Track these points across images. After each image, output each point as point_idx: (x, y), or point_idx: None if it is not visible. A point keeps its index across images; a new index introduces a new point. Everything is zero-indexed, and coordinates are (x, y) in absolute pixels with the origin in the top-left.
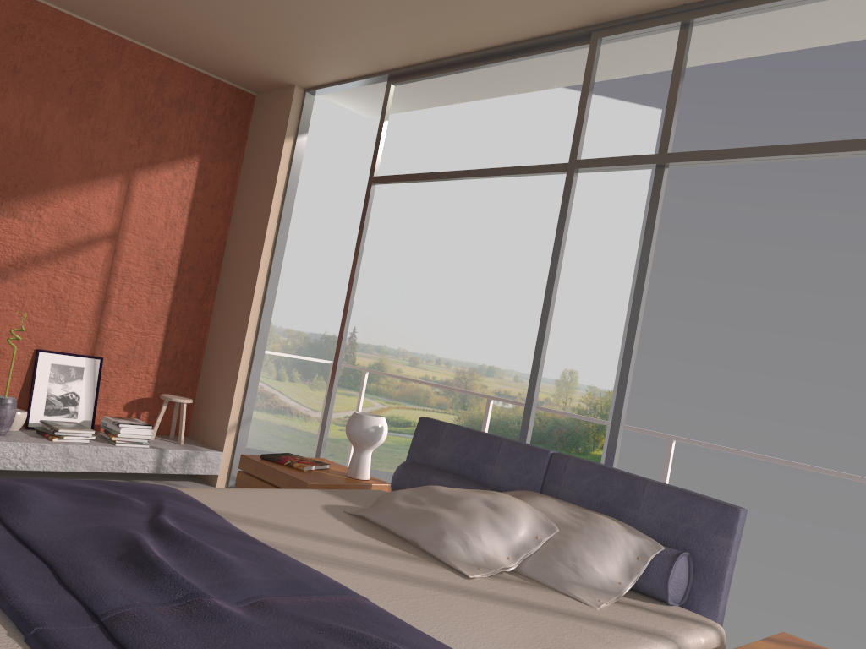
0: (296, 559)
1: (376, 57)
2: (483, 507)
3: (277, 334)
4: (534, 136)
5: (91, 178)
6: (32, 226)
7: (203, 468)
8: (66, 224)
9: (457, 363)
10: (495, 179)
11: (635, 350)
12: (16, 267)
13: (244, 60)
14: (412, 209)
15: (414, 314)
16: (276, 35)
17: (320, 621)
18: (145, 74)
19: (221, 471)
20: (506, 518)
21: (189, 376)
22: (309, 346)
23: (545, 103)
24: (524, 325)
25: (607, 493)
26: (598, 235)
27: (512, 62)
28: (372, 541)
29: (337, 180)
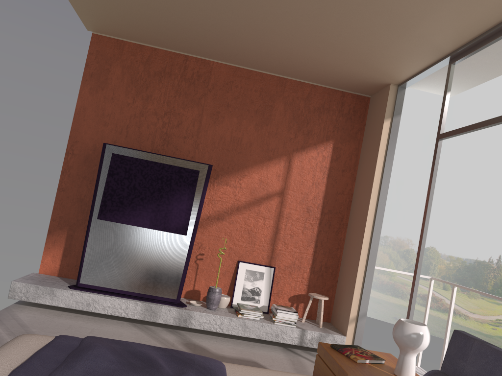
0: None
1: (434, 46)
2: None
3: (442, 258)
4: None
5: (268, 160)
6: (236, 190)
7: None
8: (254, 187)
9: None
10: None
11: None
12: (228, 213)
13: (352, 74)
14: None
15: None
16: (361, 49)
17: None
18: (298, 96)
19: None
20: None
21: (329, 282)
22: (465, 268)
23: None
24: None
25: None
26: None
27: None
28: None
29: (480, 155)
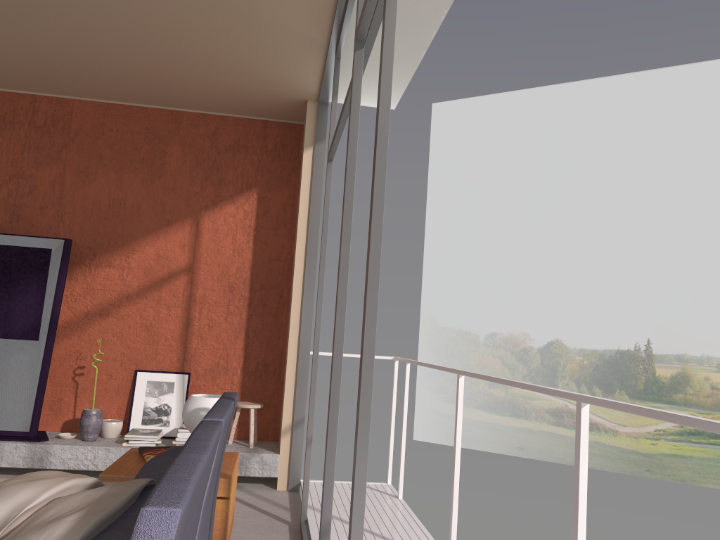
0: None
1: (301, 36)
2: None
3: (572, 354)
4: None
5: (166, 225)
6: (123, 272)
7: (260, 470)
8: (149, 265)
9: None
10: None
11: (376, 252)
12: (114, 305)
13: (251, 92)
14: (688, 212)
15: (712, 317)
16: (226, 55)
17: None
18: (200, 133)
19: (281, 474)
20: None
21: (272, 384)
22: (604, 363)
23: None
24: None
25: None
26: None
27: None
28: None
29: (604, 203)
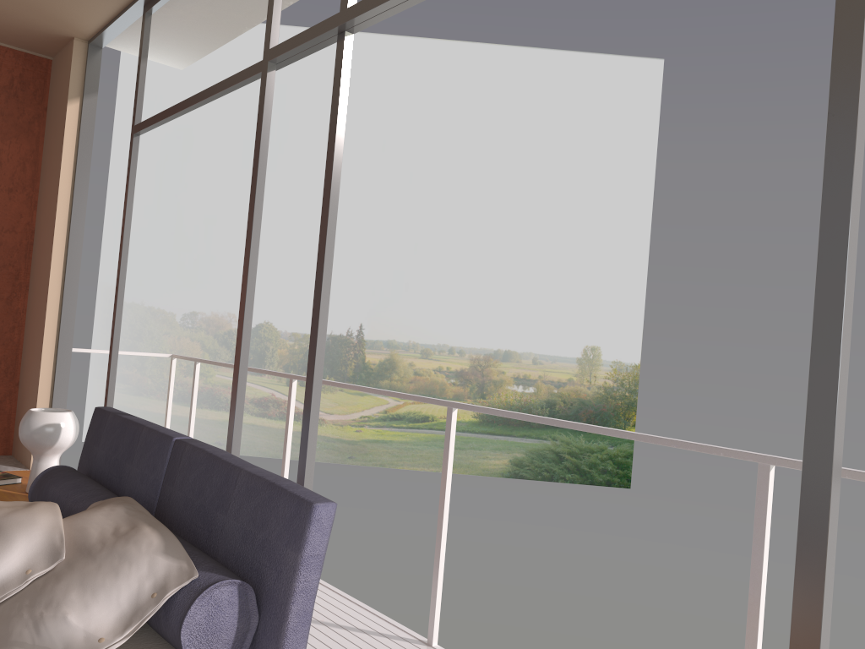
0: None
1: None
2: None
3: (283, 339)
4: (528, 104)
5: None
6: None
7: None
8: None
9: (470, 351)
10: (491, 154)
11: (327, 288)
12: None
13: None
14: (408, 195)
15: (421, 304)
16: None
17: None
18: None
19: None
20: None
21: (4, 386)
22: None
23: (537, 68)
24: (538, 304)
25: (206, 493)
26: (607, 201)
27: None
28: None
29: None
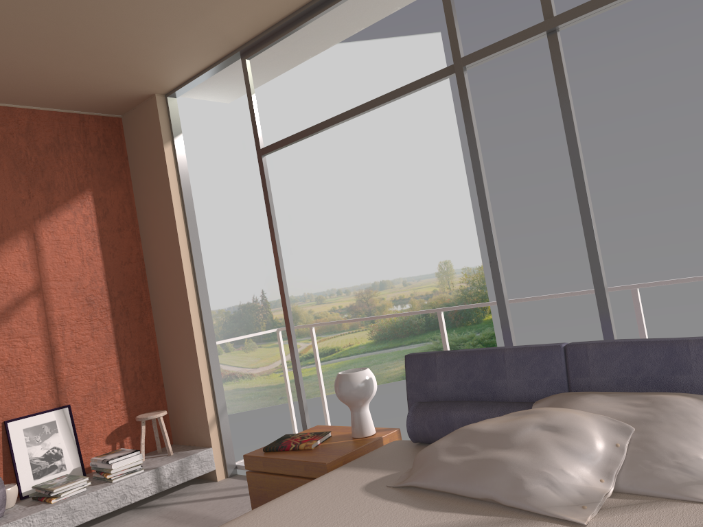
0: None
1: (224, 37)
2: (542, 433)
3: None
4: (348, 87)
5: None
6: None
7: (200, 469)
8: None
9: (354, 289)
10: (330, 132)
11: (593, 216)
12: None
13: (100, 85)
14: (273, 179)
15: (306, 262)
16: (123, 48)
17: None
18: (11, 131)
19: (217, 465)
20: (576, 436)
21: (154, 390)
22: (231, 319)
23: (348, 58)
24: (396, 239)
25: (647, 368)
26: (427, 148)
27: None
28: (446, 516)
29: (204, 177)
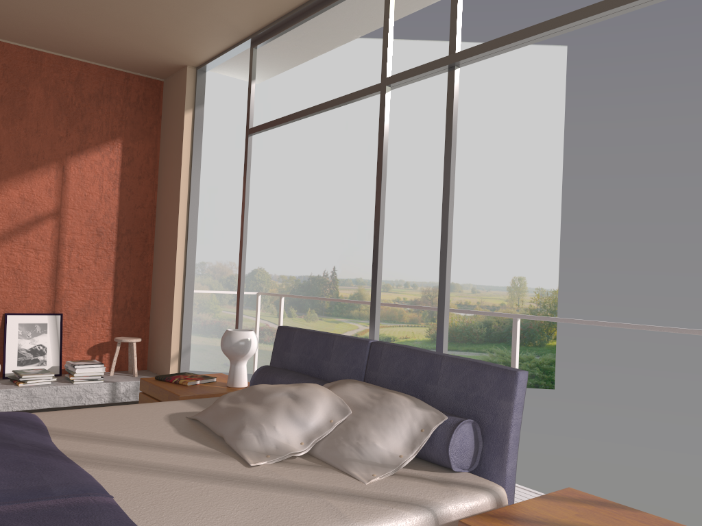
0: (80, 465)
1: (232, 26)
2: (286, 399)
3: (273, 280)
4: (460, 87)
5: (30, 169)
6: None
7: None
8: (14, 209)
9: (422, 284)
10: (432, 128)
11: (450, 239)
12: None
13: (137, 51)
14: (367, 163)
15: None
16: (146, 22)
17: (10, 525)
18: (63, 78)
19: None
20: (304, 406)
21: (140, 320)
22: (299, 287)
23: None
24: (474, 245)
25: (413, 373)
26: (526, 160)
27: (341, 7)
28: (185, 441)
29: (303, 150)
